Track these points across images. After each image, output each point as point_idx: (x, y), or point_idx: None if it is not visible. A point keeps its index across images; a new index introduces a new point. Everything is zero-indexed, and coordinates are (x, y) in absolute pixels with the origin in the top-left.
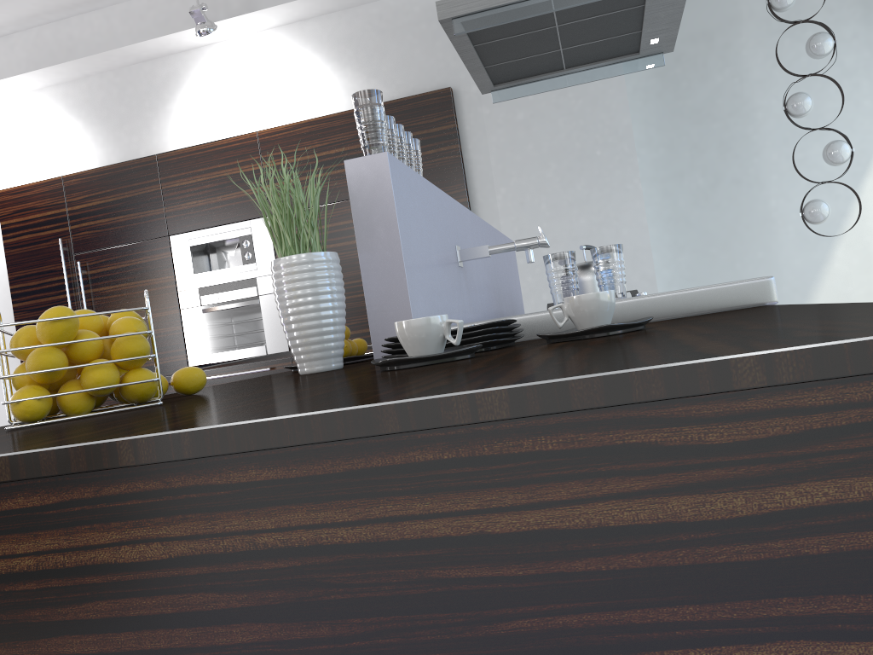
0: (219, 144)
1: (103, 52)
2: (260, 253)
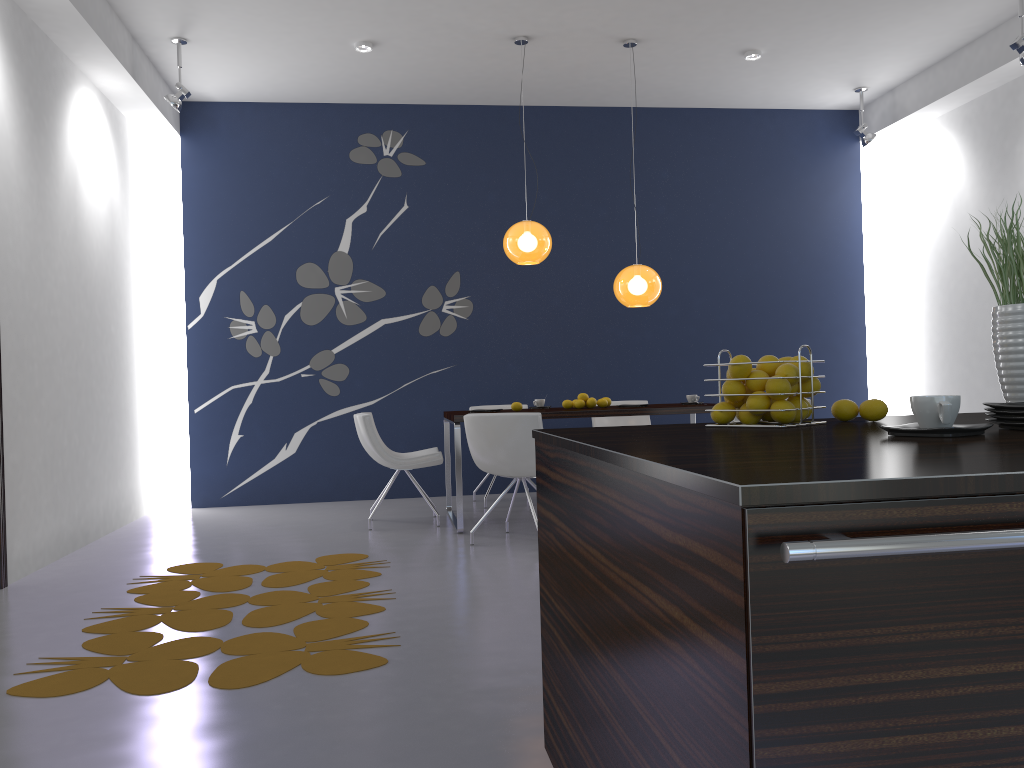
0: None
1: None
2: None
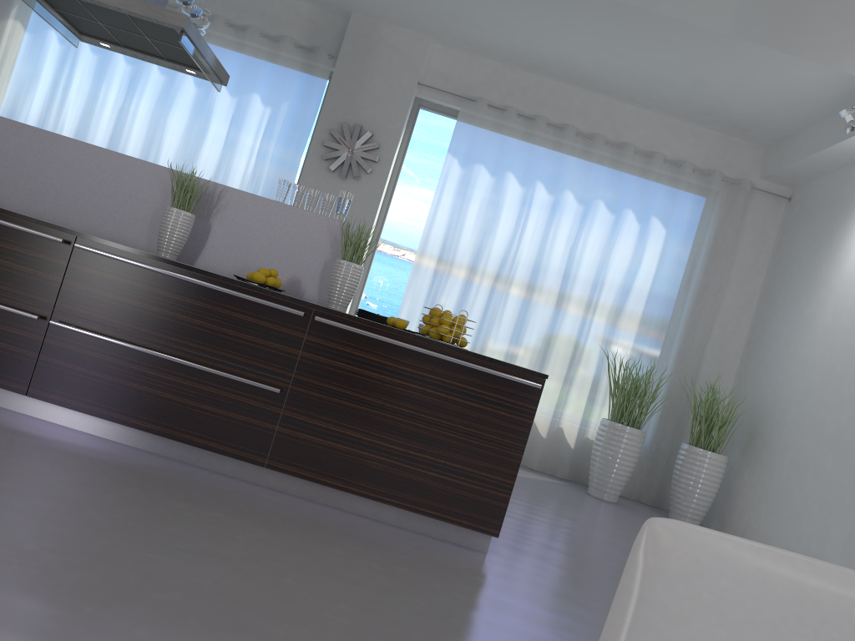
0: None
1: None
2: None
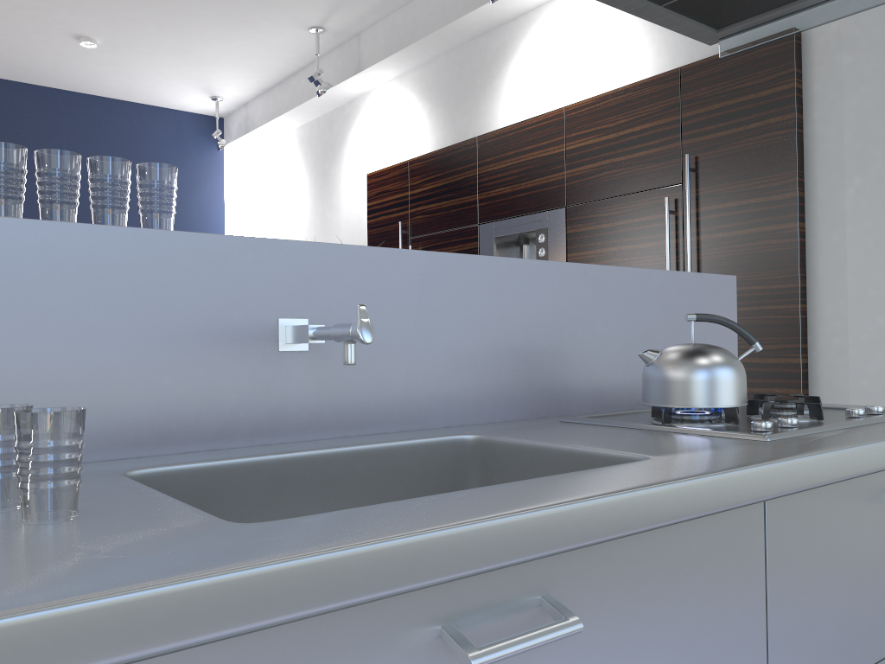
0: (529, 123)
1: (435, 31)
2: (552, 250)
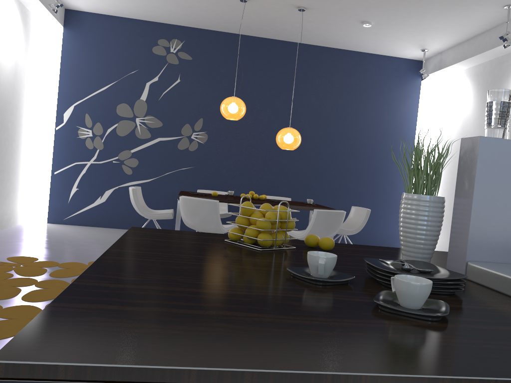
0: None
1: None
2: None
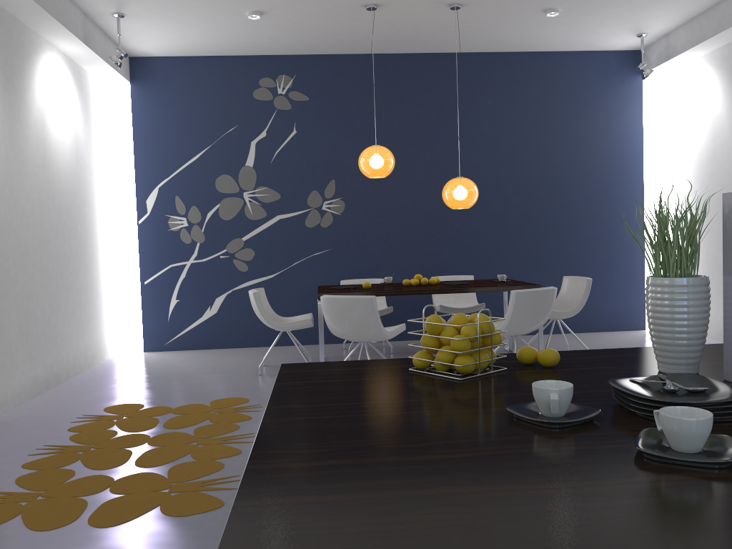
0: None
1: None
2: None
